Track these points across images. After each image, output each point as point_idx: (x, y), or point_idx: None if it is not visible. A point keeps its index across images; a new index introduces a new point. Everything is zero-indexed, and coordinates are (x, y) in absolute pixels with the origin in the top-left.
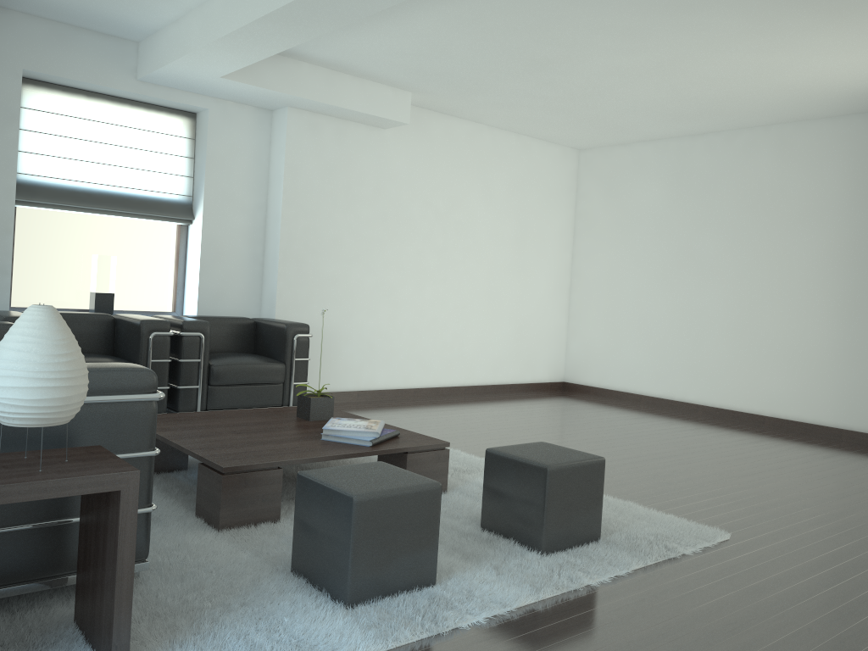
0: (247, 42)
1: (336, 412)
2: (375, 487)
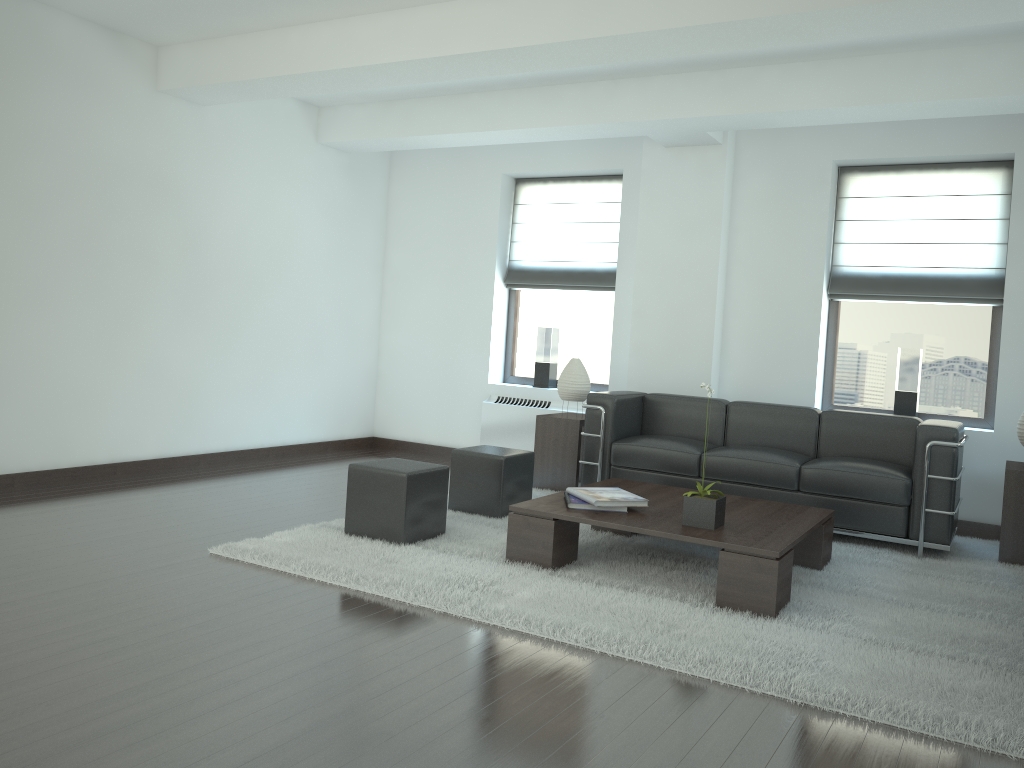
0: (923, 18)
1: (714, 537)
2: (480, 446)
